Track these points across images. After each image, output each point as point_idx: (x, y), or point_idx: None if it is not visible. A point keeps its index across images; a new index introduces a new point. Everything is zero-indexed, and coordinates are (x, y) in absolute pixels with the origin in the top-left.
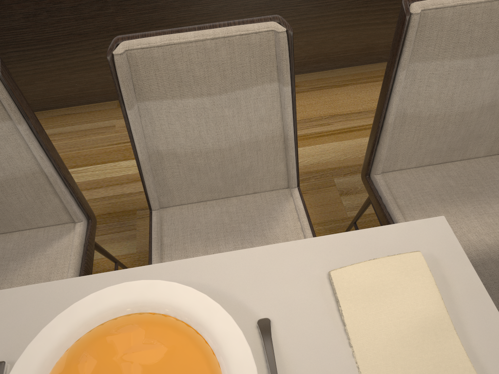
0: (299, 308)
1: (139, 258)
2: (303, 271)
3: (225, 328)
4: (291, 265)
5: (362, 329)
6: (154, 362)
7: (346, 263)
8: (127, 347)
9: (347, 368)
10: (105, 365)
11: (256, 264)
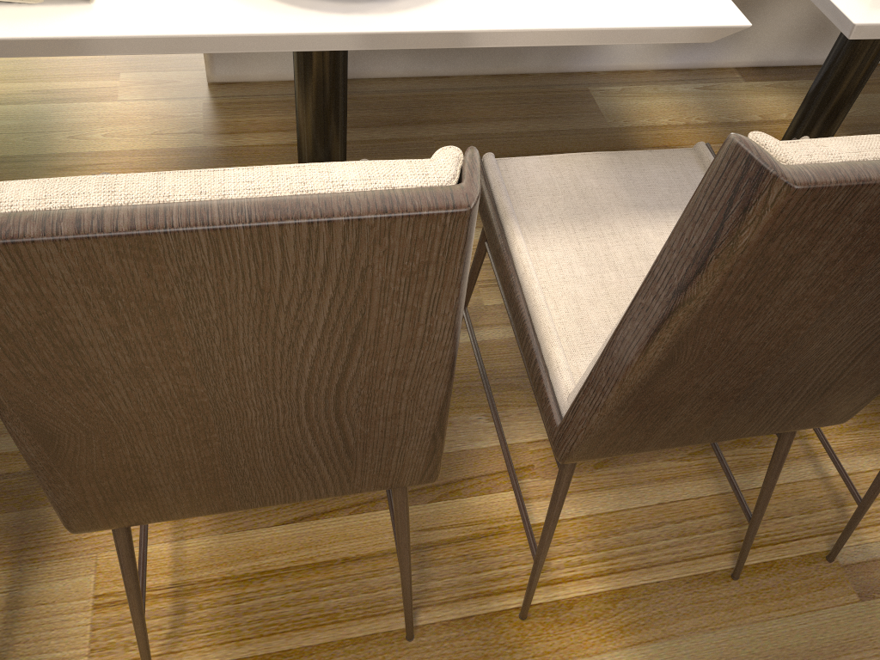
0: None
1: (511, 650)
2: (124, 8)
3: None
4: (139, 14)
5: None
6: None
7: (60, 9)
8: None
9: None
10: None
11: (188, 19)
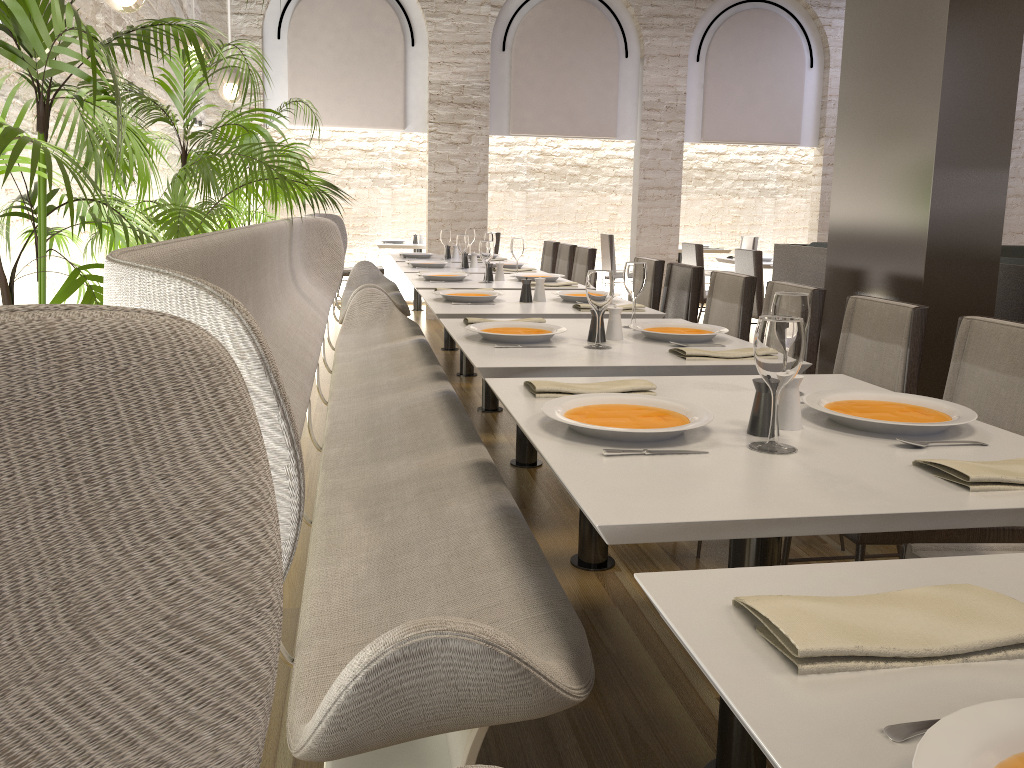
0: (1009, 452)
1: None
2: None
3: (959, 420)
4: None
5: (1017, 460)
6: (916, 415)
7: None
8: (916, 411)
9: (980, 460)
10: (900, 408)
11: None
